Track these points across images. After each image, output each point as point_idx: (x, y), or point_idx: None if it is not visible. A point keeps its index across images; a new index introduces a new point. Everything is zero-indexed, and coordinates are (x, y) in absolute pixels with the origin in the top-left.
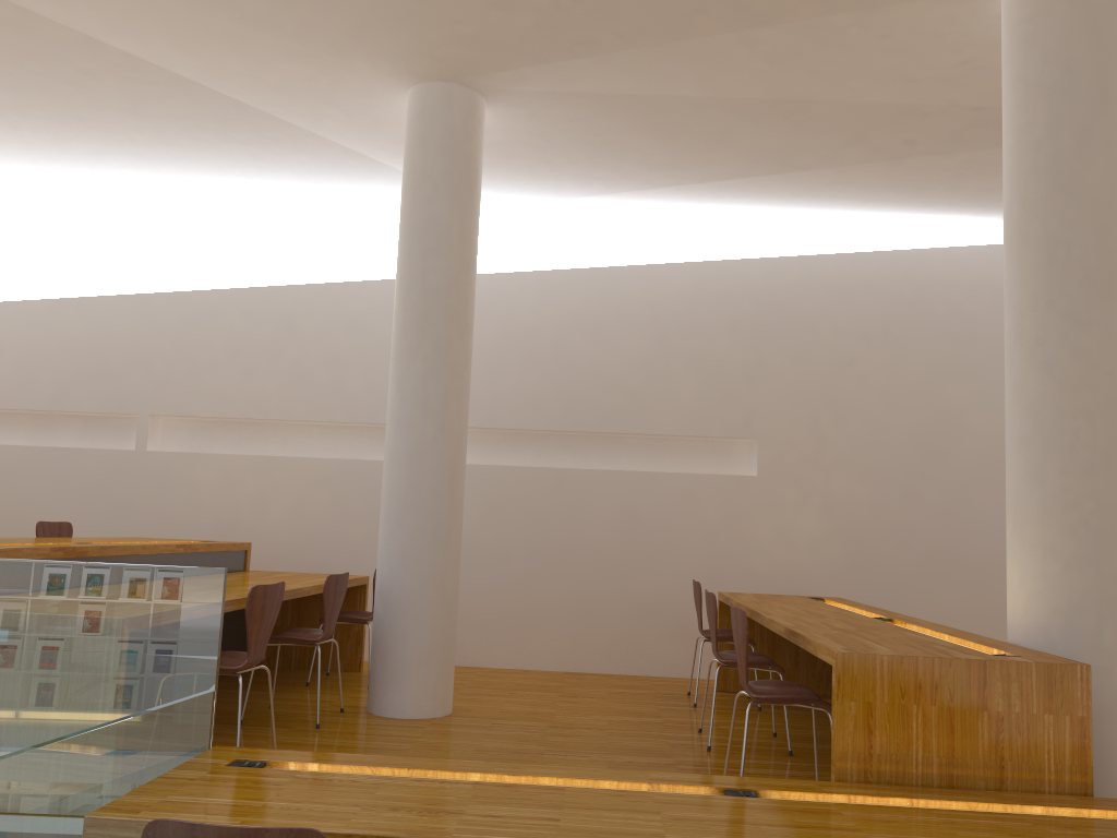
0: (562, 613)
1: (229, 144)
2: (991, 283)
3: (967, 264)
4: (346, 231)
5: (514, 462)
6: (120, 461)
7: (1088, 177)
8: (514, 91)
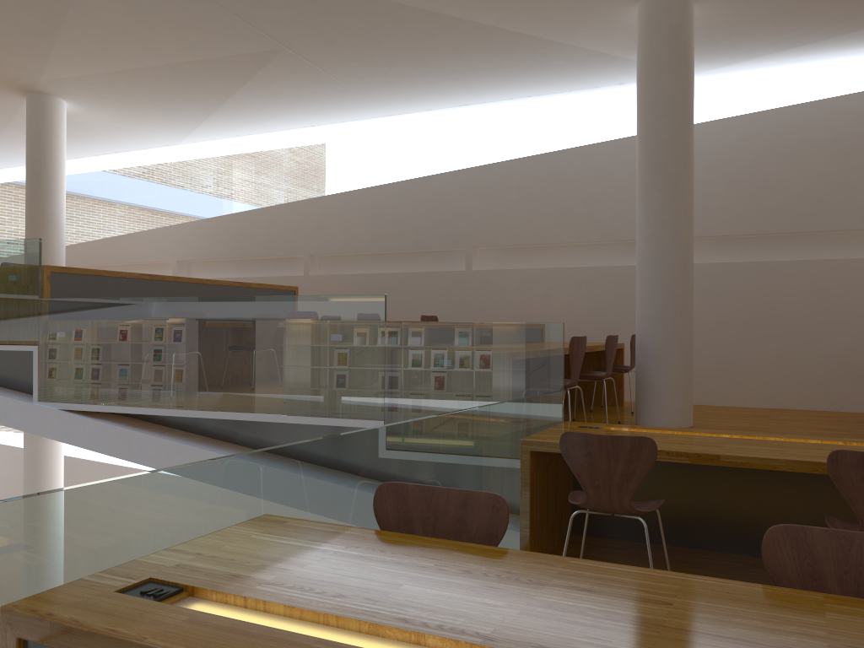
0: (767, 367)
1: (512, 62)
2: None
3: None
4: (590, 108)
5: (723, 260)
6: (457, 278)
7: None
8: None
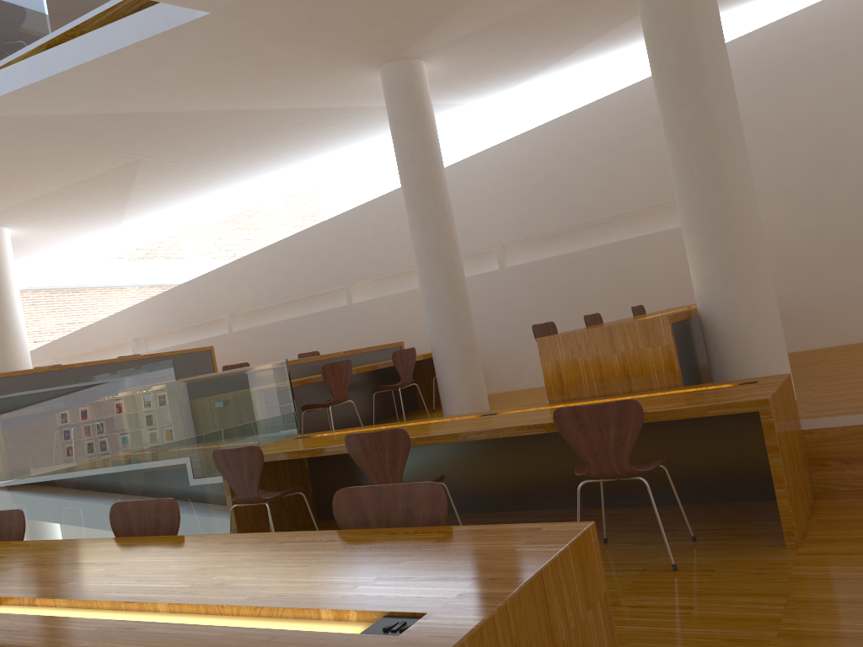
0: None
1: (329, 127)
2: (852, 20)
3: (828, 13)
4: None
5: (546, 256)
6: (342, 312)
7: (668, 8)
8: (429, 50)
